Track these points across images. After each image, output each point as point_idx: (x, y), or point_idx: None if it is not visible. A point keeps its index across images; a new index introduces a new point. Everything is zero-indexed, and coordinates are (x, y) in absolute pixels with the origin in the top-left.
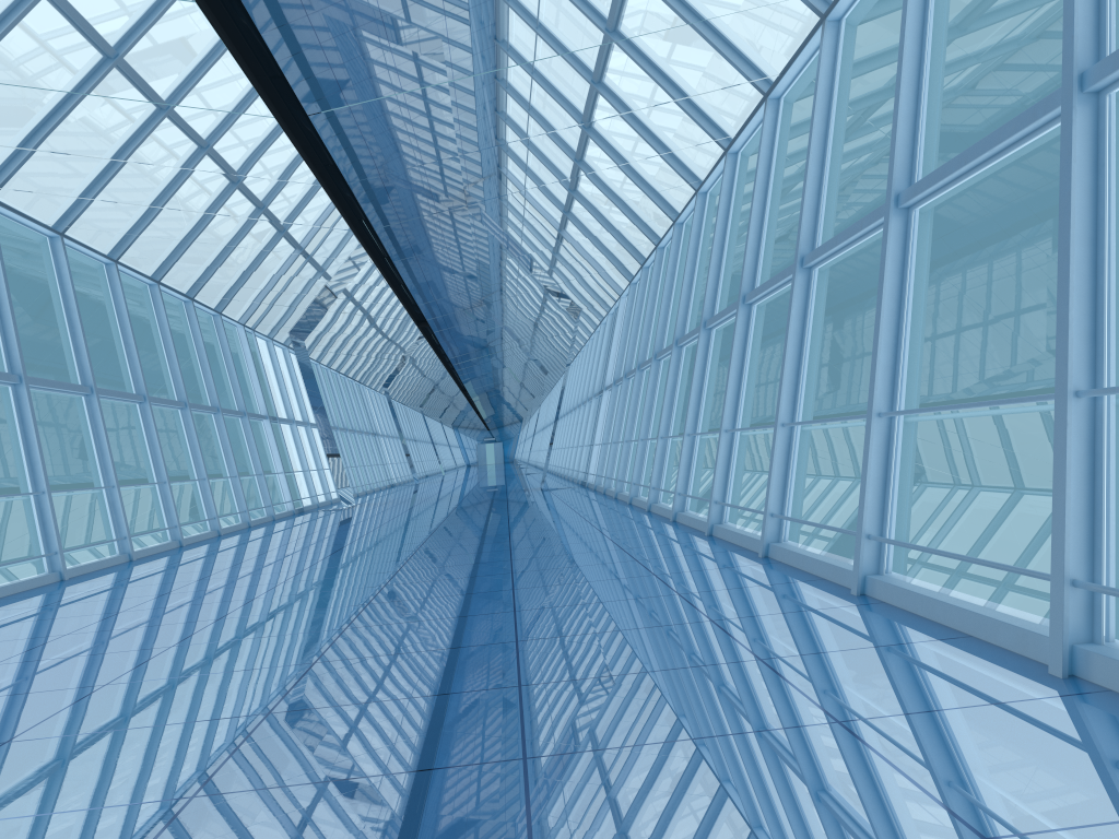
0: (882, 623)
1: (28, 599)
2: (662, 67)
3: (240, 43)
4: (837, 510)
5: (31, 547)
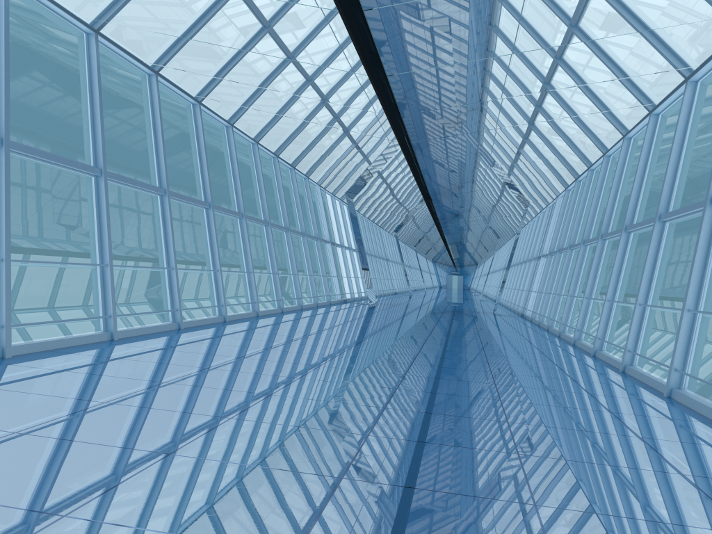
0: None
1: (211, 330)
2: (616, 57)
3: (356, 33)
4: (705, 365)
5: (196, 294)
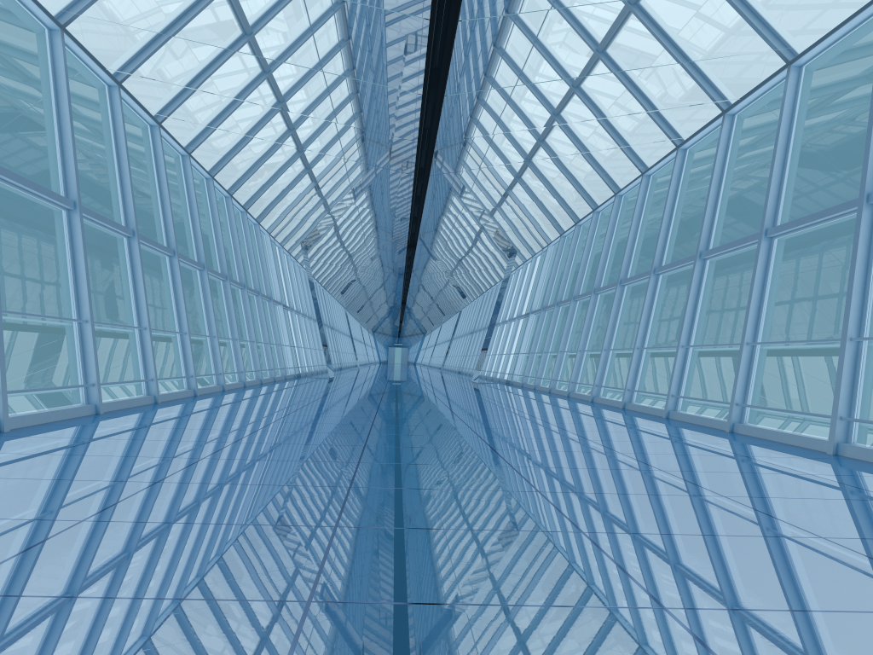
0: (870, 467)
1: (195, 402)
2: (671, 86)
3: (428, 45)
4: None
5: None
